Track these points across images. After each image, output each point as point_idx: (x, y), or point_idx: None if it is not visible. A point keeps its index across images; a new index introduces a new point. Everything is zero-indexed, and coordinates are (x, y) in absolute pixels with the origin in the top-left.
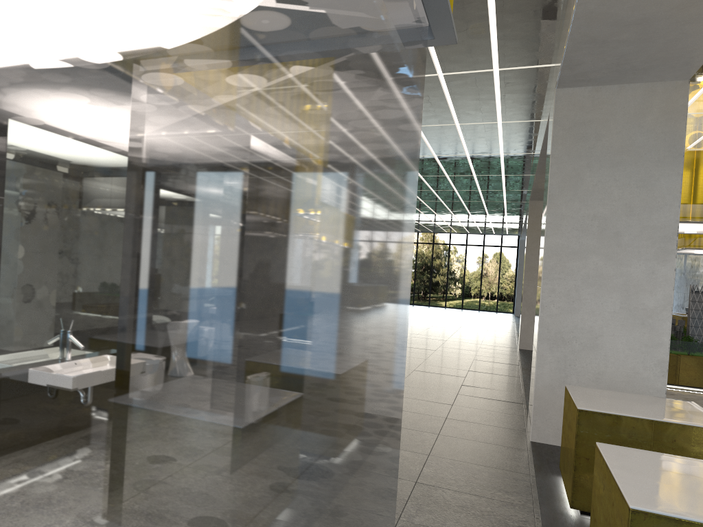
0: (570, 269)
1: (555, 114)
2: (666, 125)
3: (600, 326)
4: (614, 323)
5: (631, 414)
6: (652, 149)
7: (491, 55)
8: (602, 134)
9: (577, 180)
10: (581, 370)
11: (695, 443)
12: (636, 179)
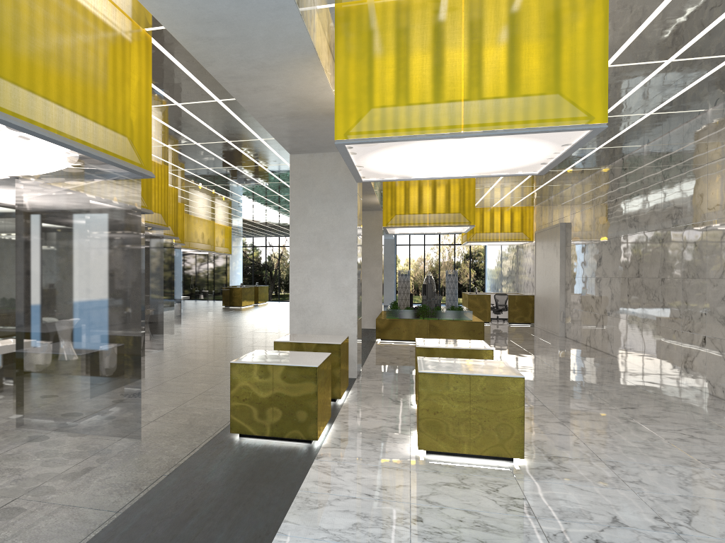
0: (304, 266)
1: (290, 170)
2: (347, 177)
3: (322, 299)
4: (329, 297)
5: (298, 341)
6: (342, 191)
7: (252, 133)
8: (316, 182)
9: (304, 211)
10: (314, 327)
11: (324, 352)
12: (335, 209)
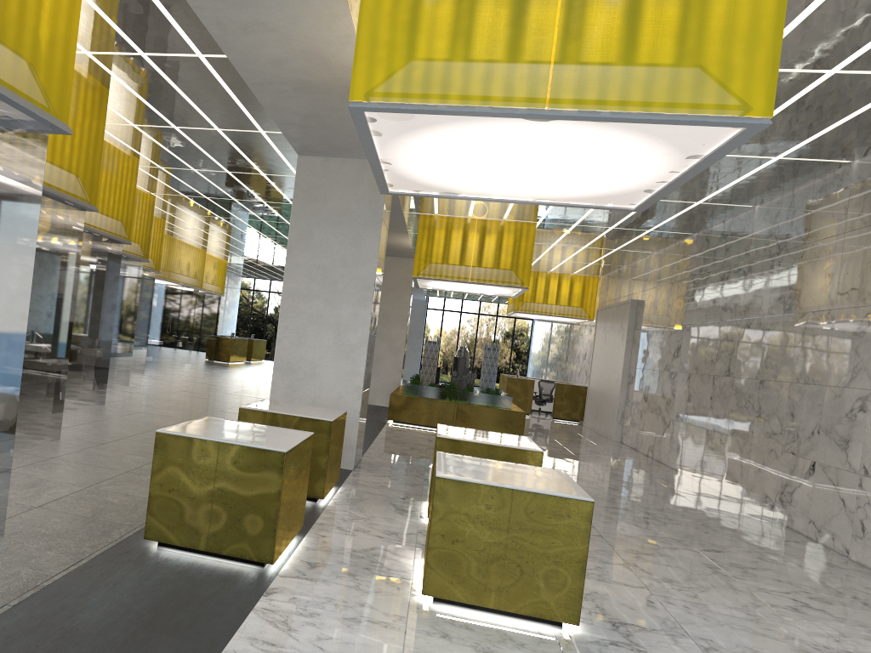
0: (300, 309)
1: (296, 177)
2: (372, 195)
3: (318, 358)
4: (328, 356)
5: (273, 410)
6: (362, 214)
7: (250, 120)
8: (329, 198)
9: (309, 234)
10: (303, 395)
11: (308, 430)
12: (350, 238)
